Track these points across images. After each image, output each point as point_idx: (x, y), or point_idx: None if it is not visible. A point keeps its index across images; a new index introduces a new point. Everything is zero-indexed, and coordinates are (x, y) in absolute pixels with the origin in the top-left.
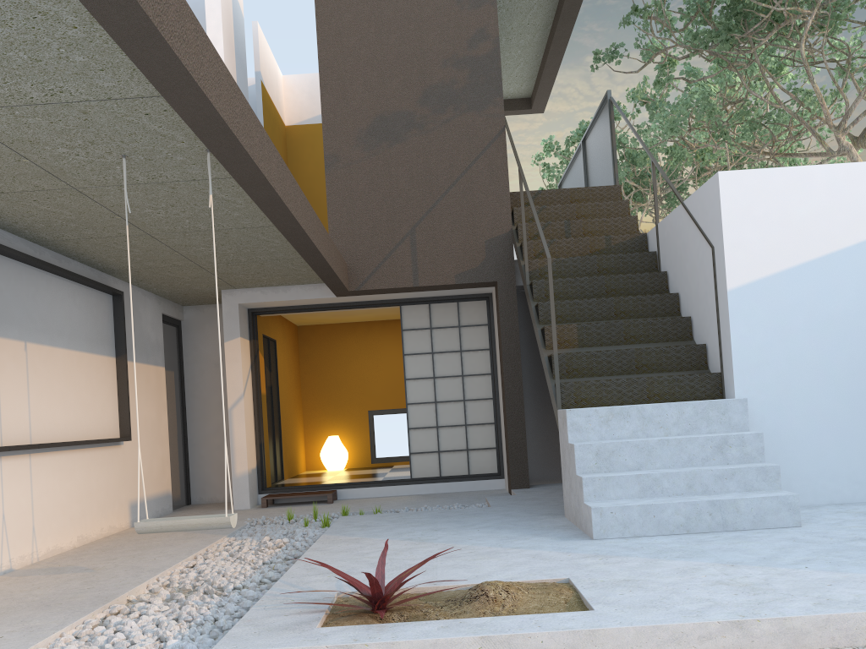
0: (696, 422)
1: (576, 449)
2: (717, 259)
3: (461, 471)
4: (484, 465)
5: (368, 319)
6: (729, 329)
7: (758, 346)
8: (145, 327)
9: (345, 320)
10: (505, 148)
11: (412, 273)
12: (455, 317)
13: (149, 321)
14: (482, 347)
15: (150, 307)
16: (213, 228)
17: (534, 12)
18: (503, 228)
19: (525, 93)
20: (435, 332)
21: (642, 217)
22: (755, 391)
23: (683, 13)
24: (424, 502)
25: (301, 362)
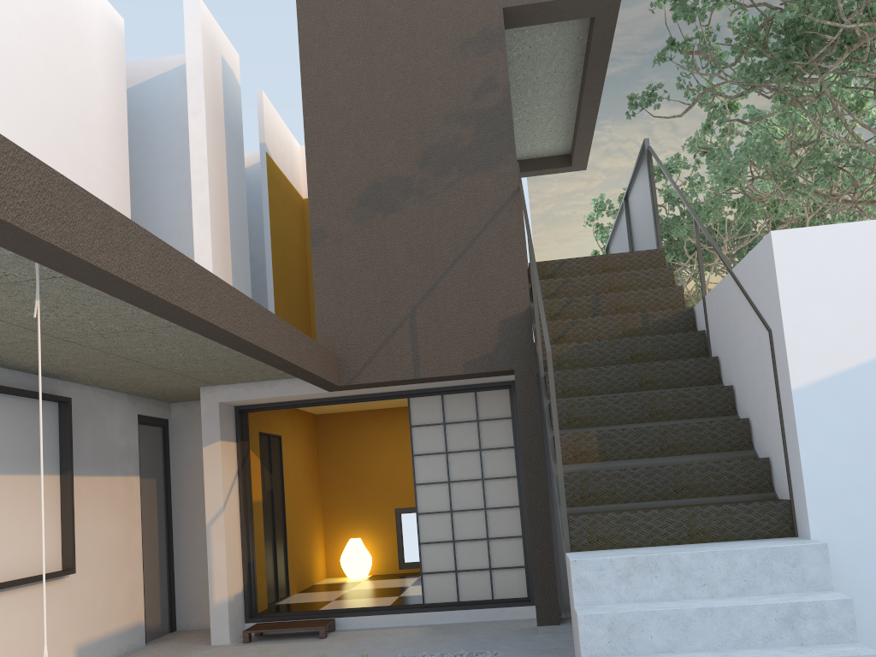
0: (754, 577)
1: (580, 622)
2: (776, 346)
3: (483, 594)
4: (510, 587)
5: (392, 405)
6: (797, 443)
7: (840, 466)
8: (110, 433)
9: (367, 408)
10: (519, 212)
11: (412, 363)
12: (472, 409)
13: (117, 426)
14: (505, 445)
15: (120, 409)
16: (39, 345)
17: (559, 57)
18: (520, 306)
19: (563, 149)
20: (449, 428)
21: (709, 278)
22: (840, 529)
23: (734, 45)
24: (429, 642)
25: (320, 454)
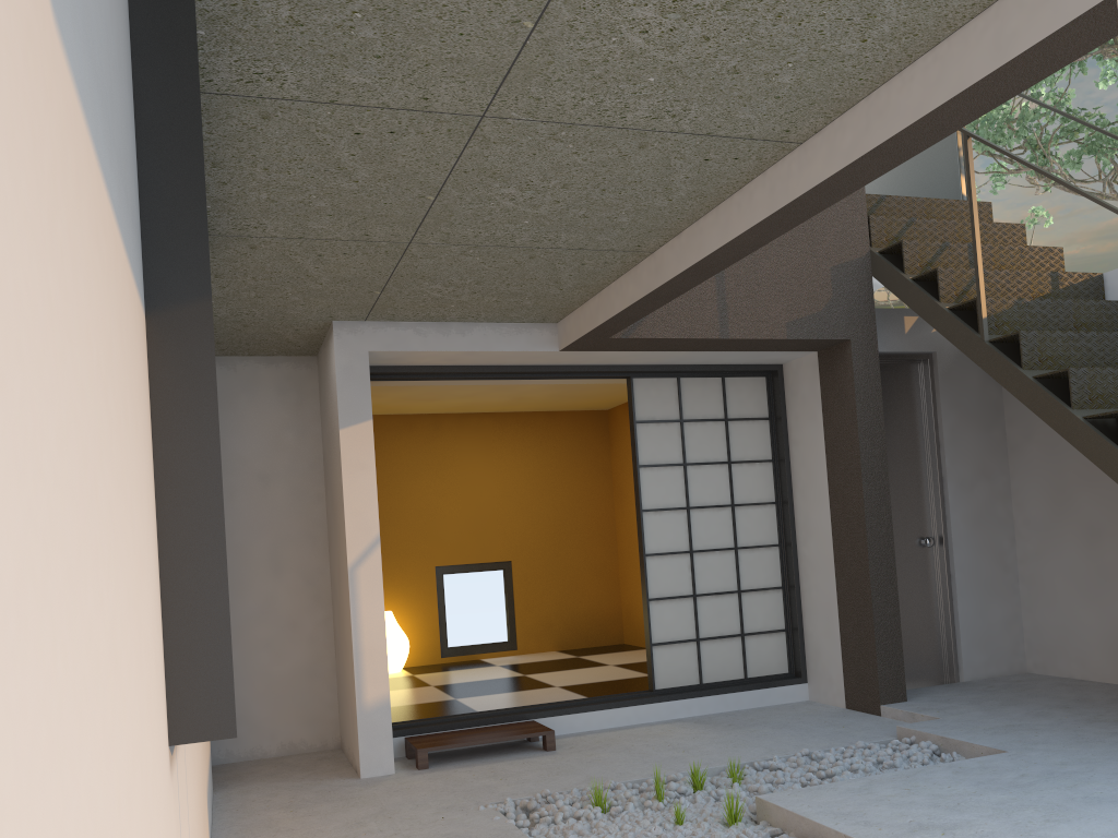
0: None
1: None
2: None
3: (733, 672)
4: (767, 660)
5: (443, 409)
6: None
7: None
8: None
9: (403, 410)
10: None
11: (717, 314)
12: (719, 403)
13: None
14: (761, 457)
15: None
16: None
17: None
18: (857, 249)
19: None
20: (687, 428)
21: None
22: None
23: None
24: (752, 739)
25: None
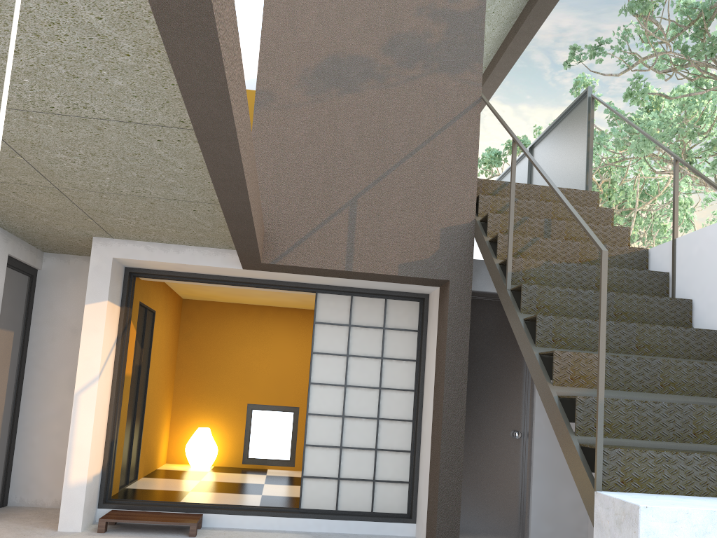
0: None
1: None
2: None
3: (363, 506)
4: (391, 502)
5: (263, 302)
6: None
7: None
8: None
9: (238, 301)
10: (478, 122)
11: (345, 253)
12: (380, 316)
13: None
14: (408, 357)
15: None
16: None
17: None
18: (465, 217)
19: None
20: (354, 331)
21: None
22: None
23: (671, 23)
24: None
25: (180, 339)
